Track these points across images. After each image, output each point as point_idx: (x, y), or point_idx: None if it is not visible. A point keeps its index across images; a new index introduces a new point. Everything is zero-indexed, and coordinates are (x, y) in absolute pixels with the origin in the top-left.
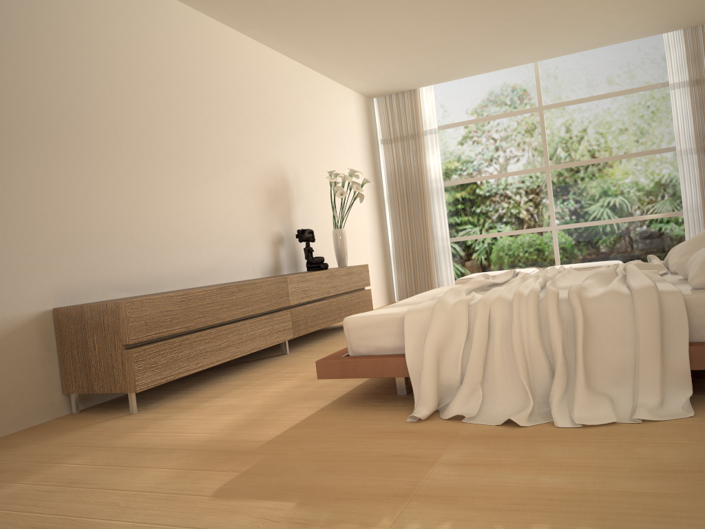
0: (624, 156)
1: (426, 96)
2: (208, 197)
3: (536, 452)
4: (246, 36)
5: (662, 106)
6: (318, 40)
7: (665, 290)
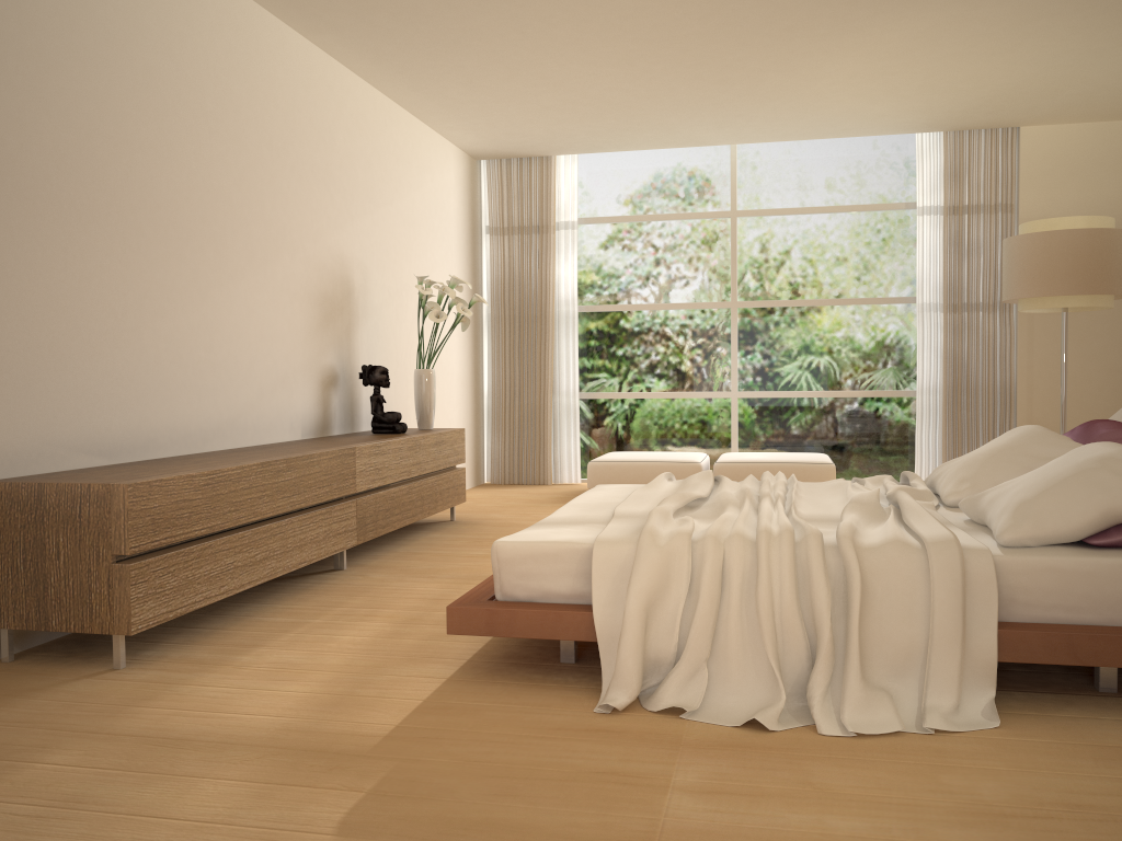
0: (845, 301)
1: (565, 169)
2: (235, 304)
3: (807, 776)
4: (311, 42)
5: (903, 236)
6: (424, 66)
7: (968, 546)
